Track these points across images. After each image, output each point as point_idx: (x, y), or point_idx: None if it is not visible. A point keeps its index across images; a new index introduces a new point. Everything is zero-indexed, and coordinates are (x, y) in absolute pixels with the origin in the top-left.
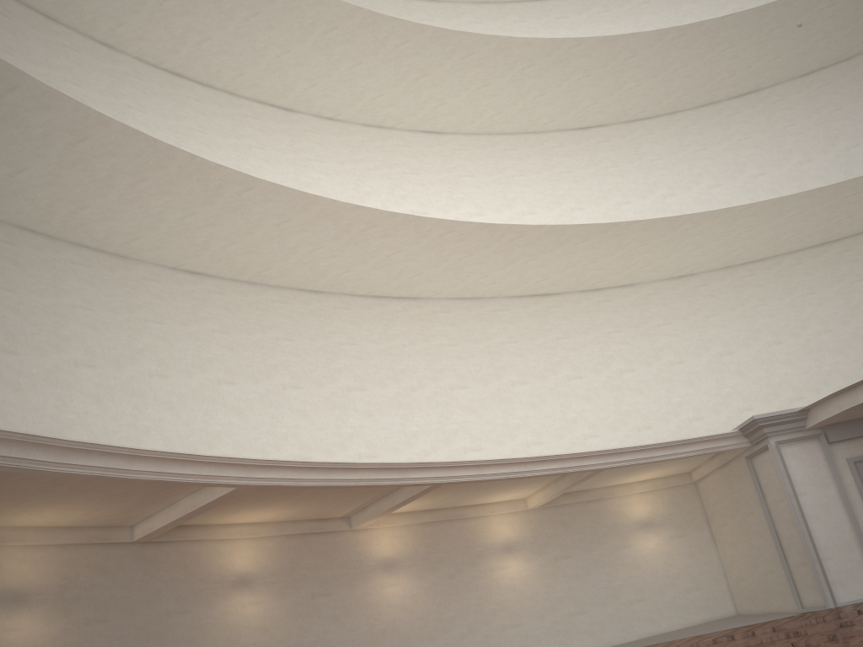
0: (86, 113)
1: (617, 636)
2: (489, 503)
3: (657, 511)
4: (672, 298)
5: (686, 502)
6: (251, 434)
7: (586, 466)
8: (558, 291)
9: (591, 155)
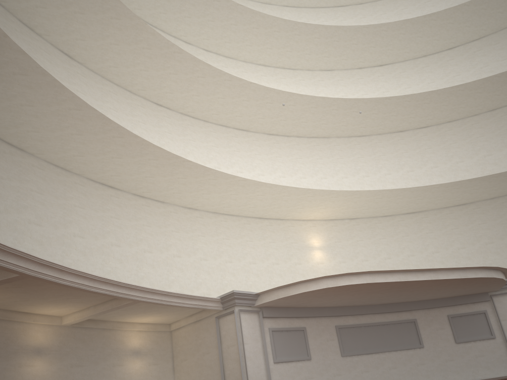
0: None
1: None
2: (34, 313)
3: (145, 345)
4: (183, 218)
5: (163, 343)
6: None
7: (131, 295)
8: (120, 188)
9: (158, 121)
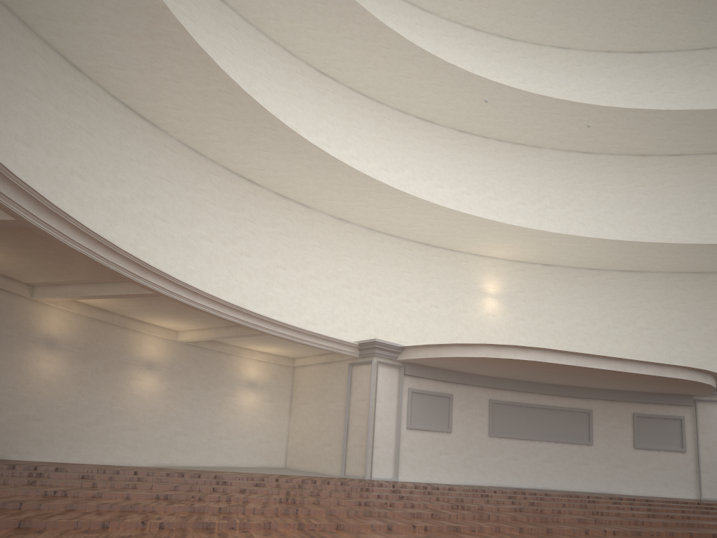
0: None
1: (202, 460)
2: (150, 323)
3: (263, 378)
4: (329, 231)
5: (283, 378)
6: None
7: (261, 327)
8: (260, 183)
9: (319, 96)
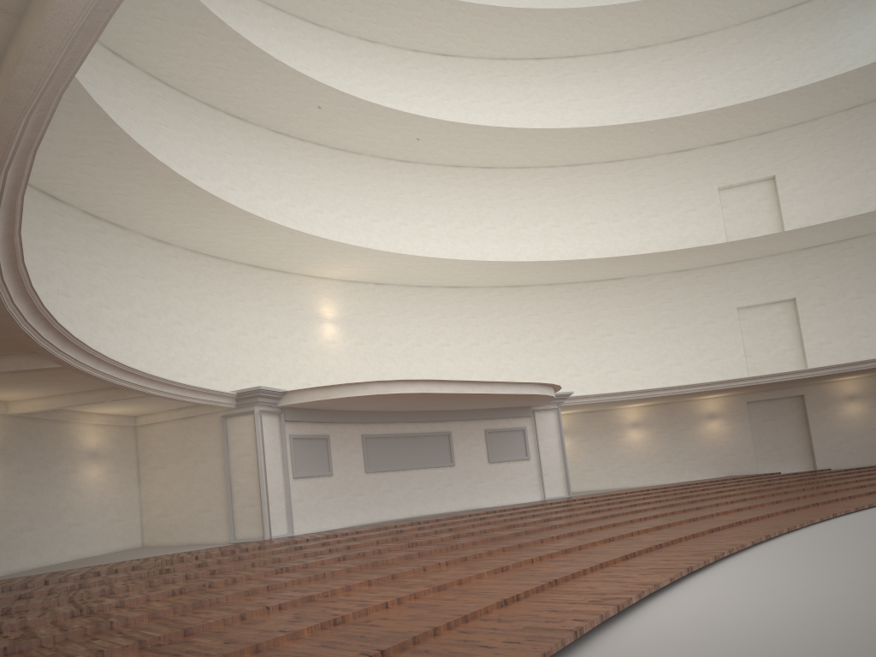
0: None
1: (54, 556)
2: None
3: (104, 445)
4: (150, 257)
5: (126, 442)
6: None
7: (149, 389)
8: (67, 201)
9: (116, 84)
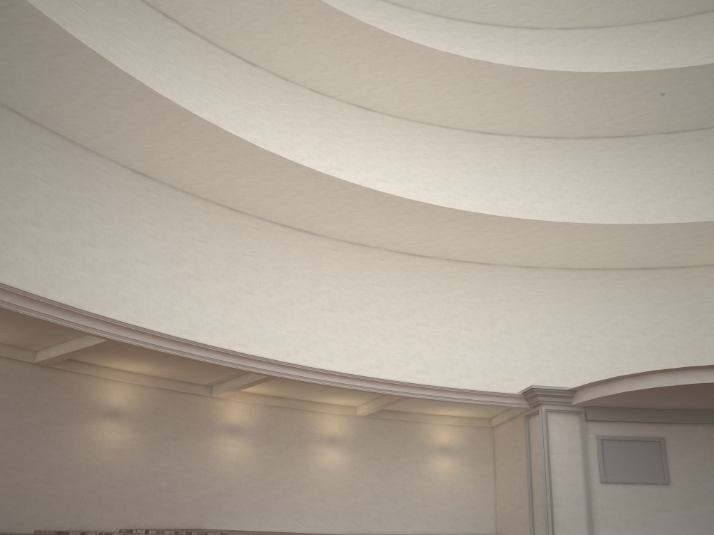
0: (65, 36)
1: (398, 527)
2: (326, 403)
3: (457, 442)
4: (516, 282)
5: (482, 440)
6: (152, 306)
7: (395, 391)
8: (428, 255)
9: (485, 155)
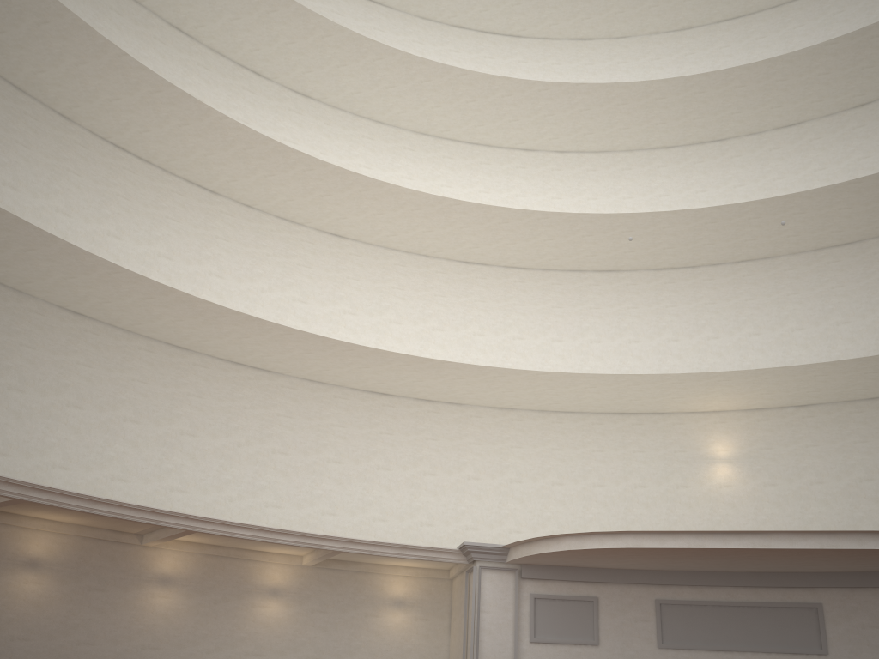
0: None
1: None
2: (270, 552)
3: (412, 594)
4: (489, 424)
5: (439, 593)
6: (82, 451)
7: (325, 546)
8: (395, 394)
9: (466, 287)
